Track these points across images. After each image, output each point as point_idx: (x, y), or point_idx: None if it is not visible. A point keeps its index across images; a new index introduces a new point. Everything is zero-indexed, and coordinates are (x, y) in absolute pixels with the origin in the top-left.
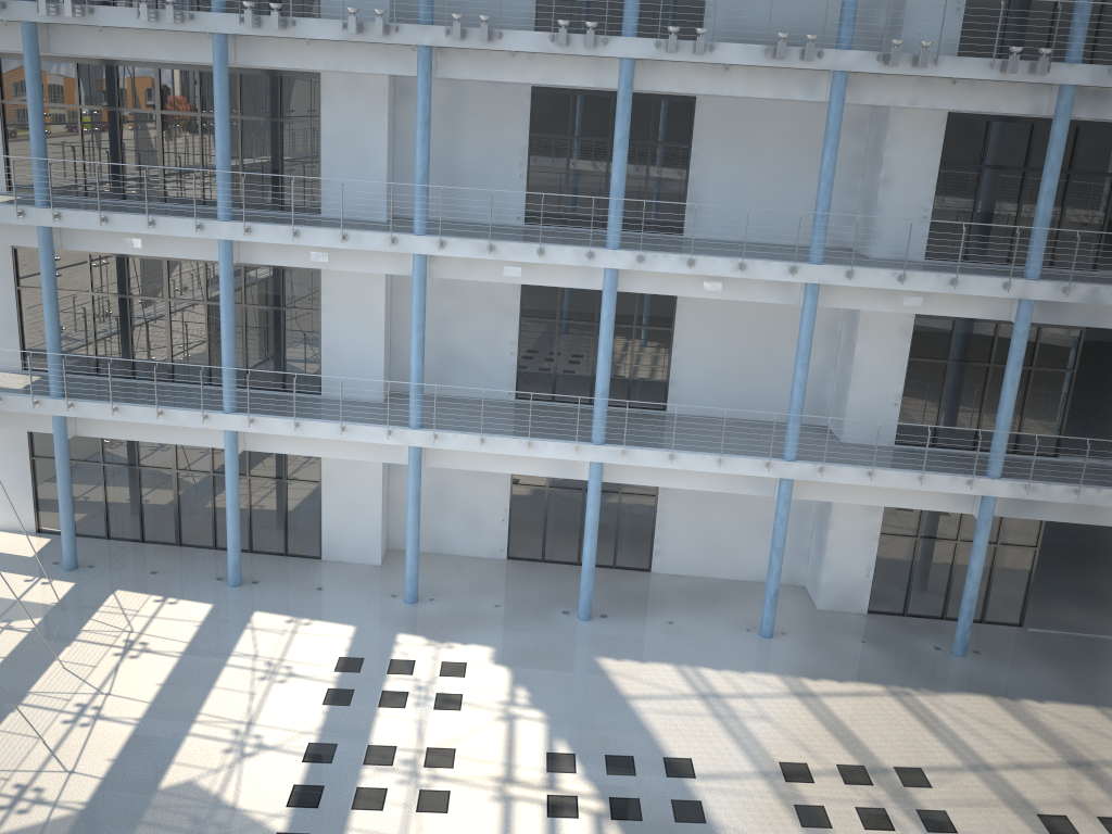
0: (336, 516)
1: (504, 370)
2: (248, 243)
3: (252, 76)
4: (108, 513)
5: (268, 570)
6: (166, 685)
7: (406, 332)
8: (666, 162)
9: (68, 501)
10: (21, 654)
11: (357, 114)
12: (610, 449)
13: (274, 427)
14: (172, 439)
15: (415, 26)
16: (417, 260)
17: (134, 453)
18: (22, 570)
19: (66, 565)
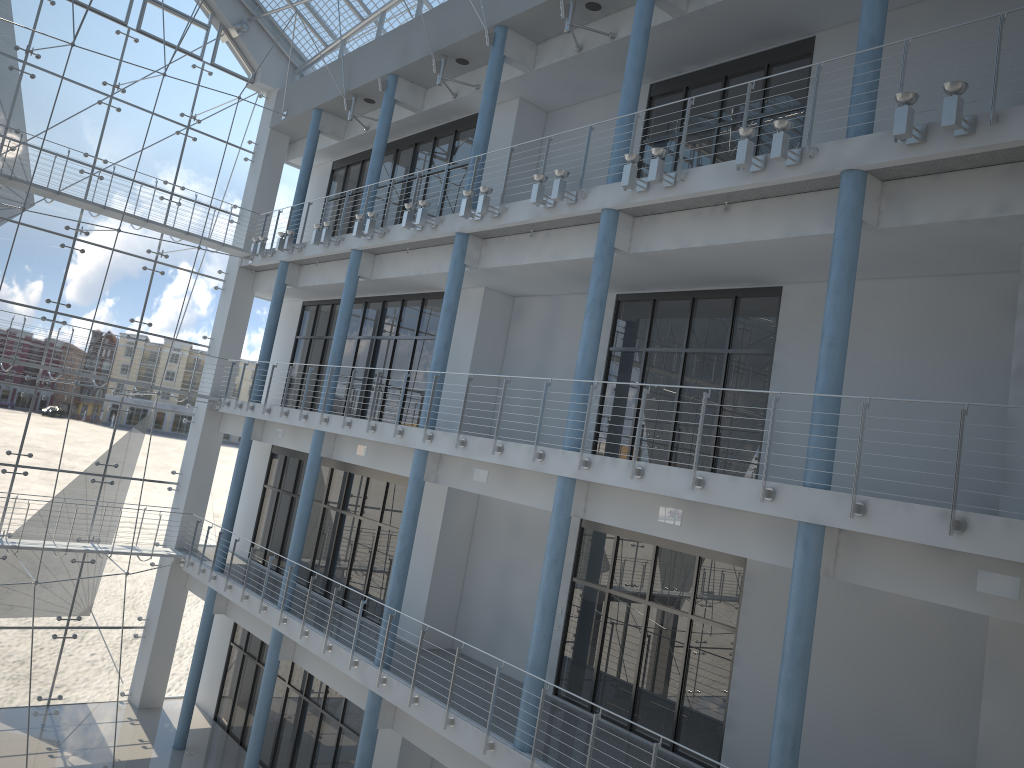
0: None
1: None
2: (339, 440)
3: (409, 301)
4: (247, 715)
5: None
6: None
7: (476, 578)
8: (745, 377)
9: (193, 674)
10: None
11: (459, 327)
12: (525, 760)
13: (294, 631)
14: (262, 634)
15: (453, 215)
16: (414, 455)
17: None
18: (153, 733)
19: (174, 741)
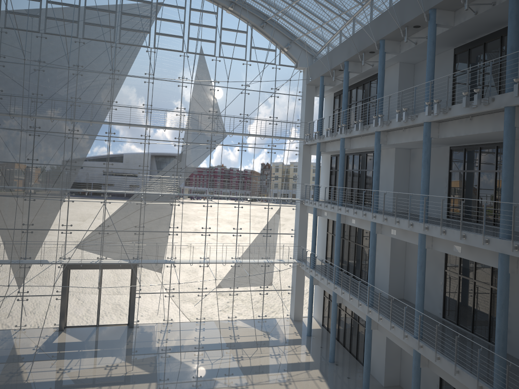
0: (374, 352)
1: (438, 299)
2: (347, 216)
3: (368, 154)
4: None
5: (348, 365)
6: (261, 366)
7: (409, 269)
8: None
9: (309, 308)
10: (258, 342)
11: (387, 165)
12: (417, 342)
13: (339, 292)
14: (330, 293)
15: (372, 124)
16: (370, 223)
17: None
18: (299, 330)
19: (306, 333)
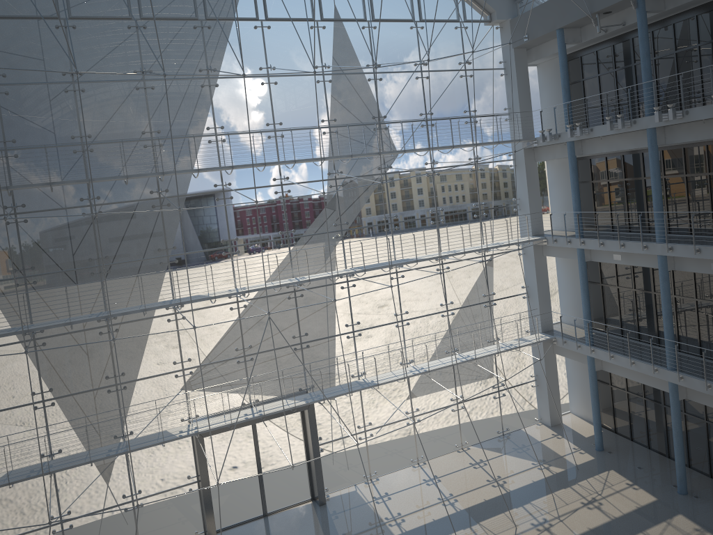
0: None
1: None
2: (678, 257)
3: (690, 148)
4: (630, 423)
5: (712, 493)
6: (591, 531)
7: None
8: None
9: (595, 407)
10: (541, 483)
11: None
12: None
13: (695, 385)
14: (646, 382)
15: None
16: None
17: (641, 388)
18: (575, 442)
19: (595, 446)
